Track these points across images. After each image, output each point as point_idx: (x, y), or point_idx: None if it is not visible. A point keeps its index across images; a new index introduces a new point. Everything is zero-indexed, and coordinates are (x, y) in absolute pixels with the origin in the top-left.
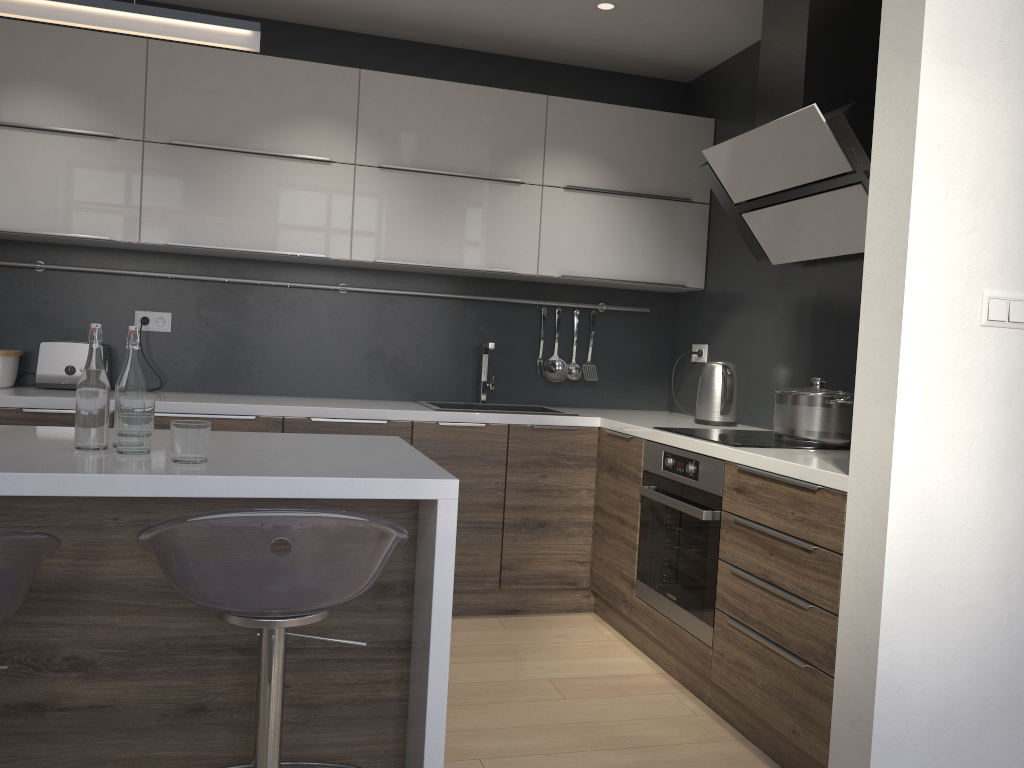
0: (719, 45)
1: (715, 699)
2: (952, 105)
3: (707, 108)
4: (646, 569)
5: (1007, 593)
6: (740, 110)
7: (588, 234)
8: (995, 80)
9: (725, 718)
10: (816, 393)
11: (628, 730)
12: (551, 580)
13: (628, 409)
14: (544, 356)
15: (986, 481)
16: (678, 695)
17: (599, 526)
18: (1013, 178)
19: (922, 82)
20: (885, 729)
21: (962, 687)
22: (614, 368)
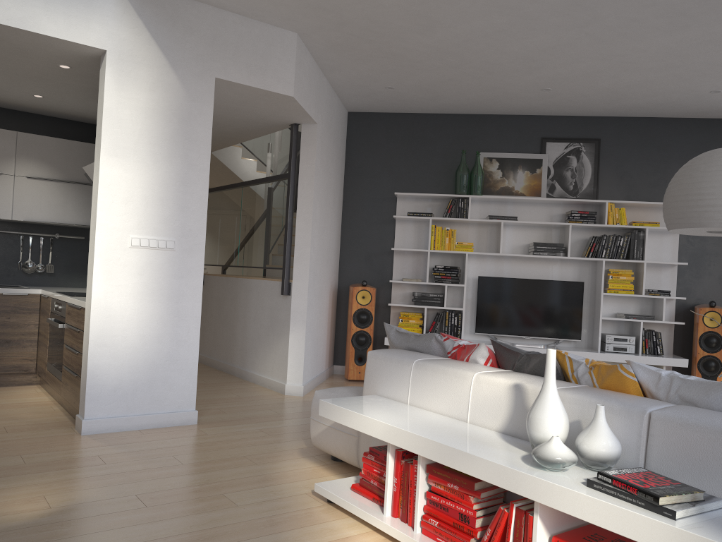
0: None
1: (65, 404)
2: (114, 171)
3: None
4: (49, 356)
5: (144, 342)
6: None
7: (41, 200)
8: (132, 162)
9: (66, 410)
10: None
11: (16, 415)
12: (14, 369)
13: (73, 287)
14: (23, 260)
15: (134, 302)
16: (53, 406)
17: (39, 341)
18: (142, 196)
19: (101, 163)
20: (91, 391)
21: (125, 375)
22: (65, 266)
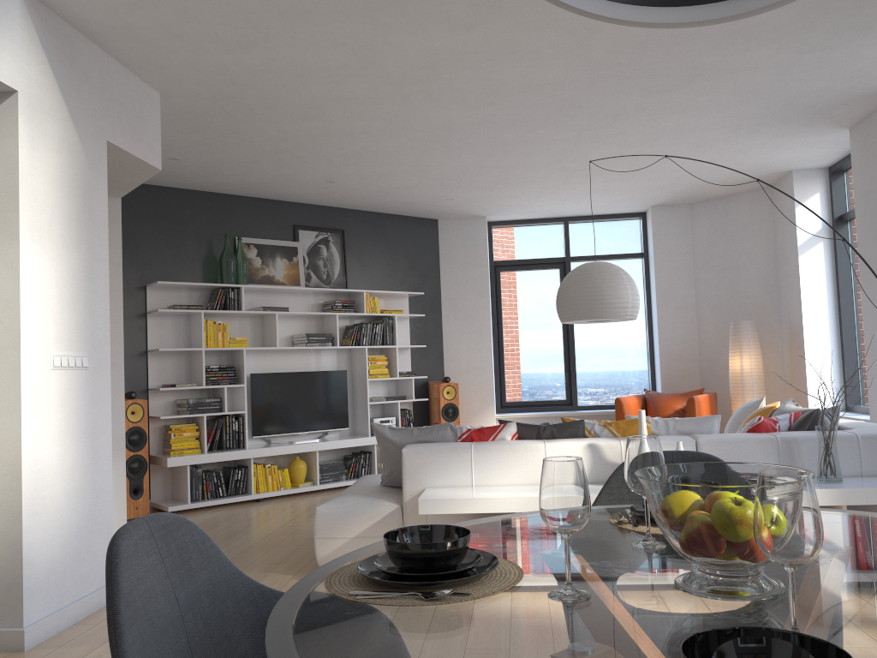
0: None
1: None
2: (33, 262)
3: None
4: None
5: (70, 499)
6: None
7: None
8: (48, 250)
9: None
10: None
11: None
12: None
13: None
14: None
15: (58, 446)
16: None
17: None
18: (58, 297)
19: (21, 251)
20: (28, 583)
21: (57, 551)
22: None
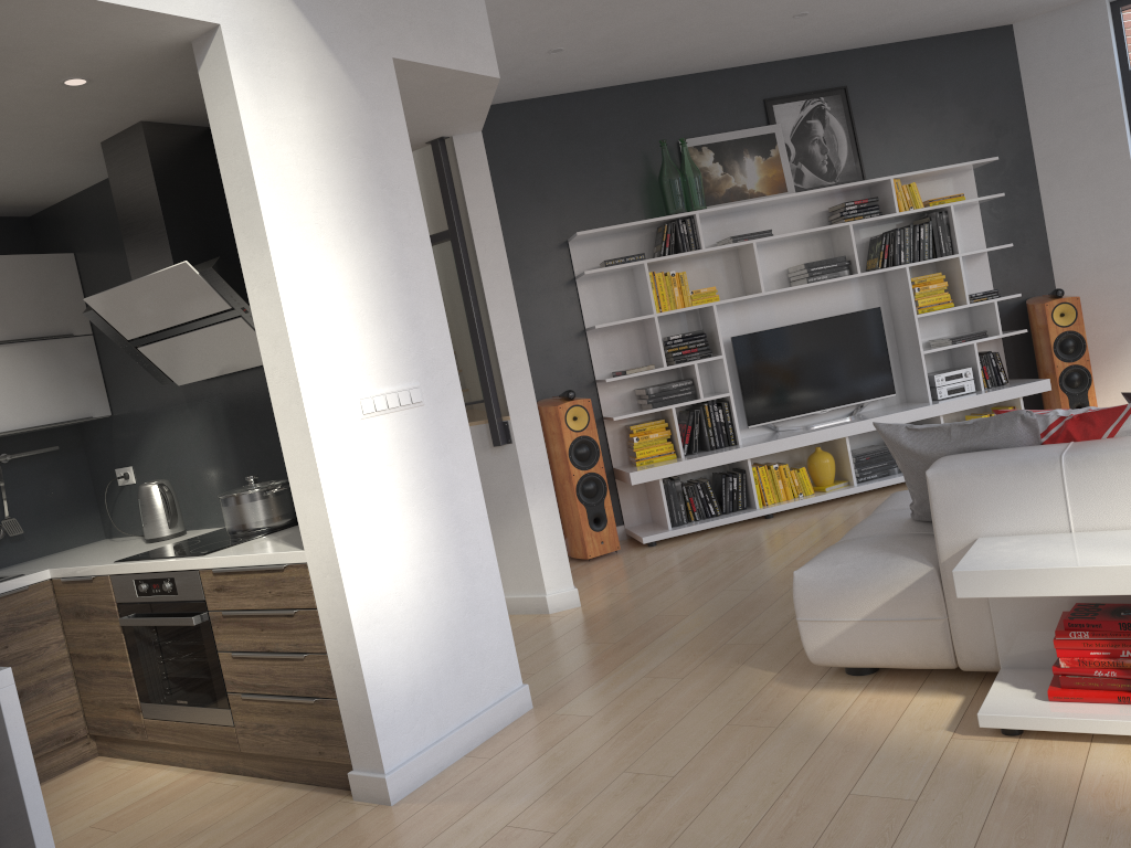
0: (61, 187)
1: (249, 766)
2: (299, 273)
3: (62, 242)
4: (149, 689)
5: (428, 591)
6: (100, 245)
7: None
8: (321, 250)
9: (262, 776)
10: (255, 490)
11: (187, 824)
12: (46, 744)
13: (65, 550)
14: None
15: (394, 522)
16: (216, 780)
17: (82, 672)
18: (351, 314)
19: (274, 262)
20: (381, 715)
21: (419, 665)
22: (38, 514)
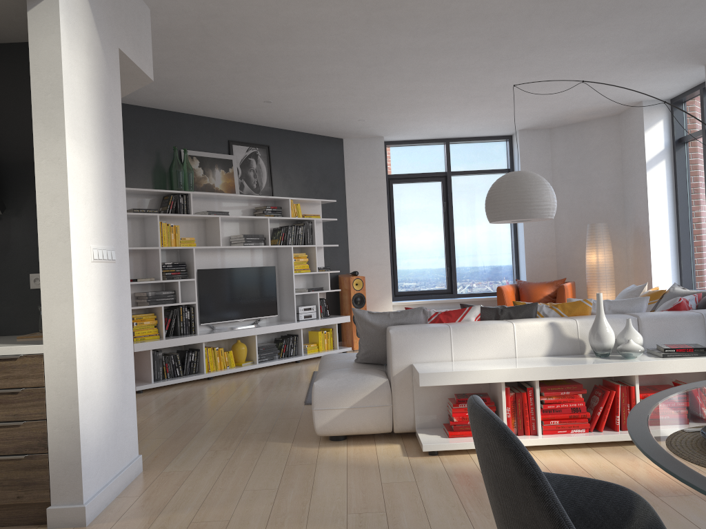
0: None
1: None
2: (75, 159)
3: None
4: None
5: (108, 383)
6: None
7: None
8: (85, 148)
9: None
10: None
11: None
12: None
13: None
14: None
15: (99, 333)
16: None
17: None
18: (93, 193)
19: (67, 147)
20: (85, 462)
21: (102, 432)
22: None
